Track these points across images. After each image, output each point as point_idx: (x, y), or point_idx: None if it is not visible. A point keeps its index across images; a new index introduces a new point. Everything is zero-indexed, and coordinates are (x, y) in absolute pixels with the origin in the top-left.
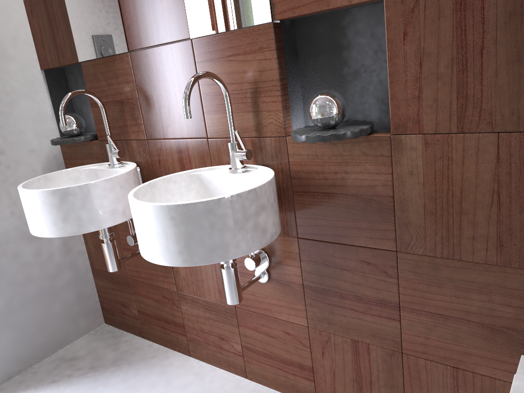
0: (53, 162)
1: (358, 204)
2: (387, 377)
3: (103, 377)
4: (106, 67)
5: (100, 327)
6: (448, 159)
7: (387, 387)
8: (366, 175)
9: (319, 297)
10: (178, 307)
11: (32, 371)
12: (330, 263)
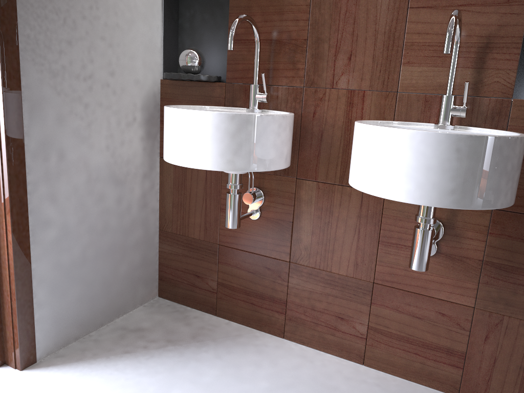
0: (151, 100)
1: None
2: None
3: (190, 352)
4: (269, 0)
5: (153, 300)
6: None
7: None
8: None
9: (501, 275)
10: (284, 281)
11: (92, 339)
12: None
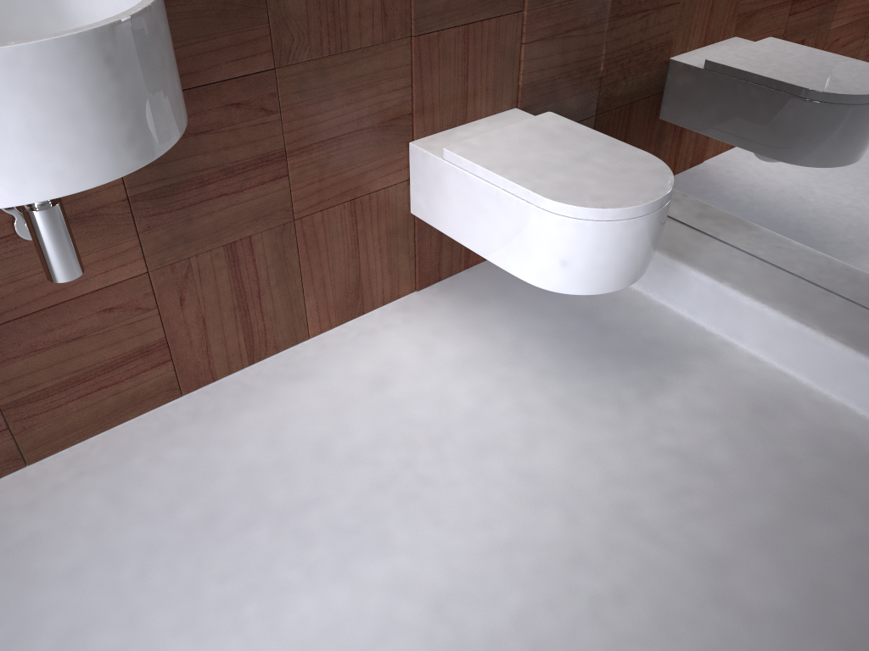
0: None
1: (213, 6)
2: (280, 268)
3: None
4: None
5: None
6: None
7: (281, 282)
8: None
9: (162, 205)
10: None
11: None
12: None
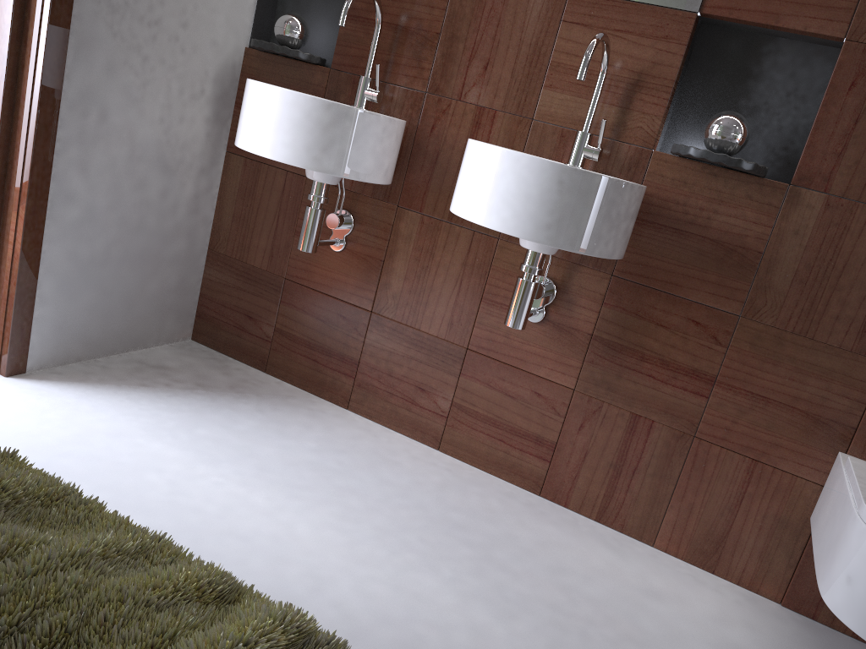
0: (229, 73)
1: (715, 253)
2: (661, 464)
3: (224, 400)
4: None
5: (184, 342)
6: (844, 228)
7: (656, 476)
8: (740, 221)
9: (608, 353)
10: (361, 335)
11: (99, 365)
12: (644, 315)
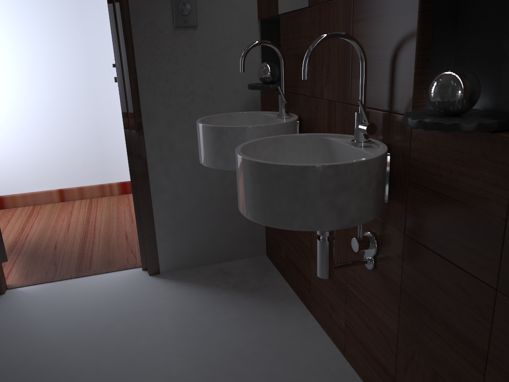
0: (251, 104)
1: (467, 217)
2: None
3: (237, 298)
4: (294, 21)
5: (261, 256)
6: None
7: None
8: (481, 183)
9: (412, 306)
10: (309, 264)
11: (197, 270)
12: (427, 275)
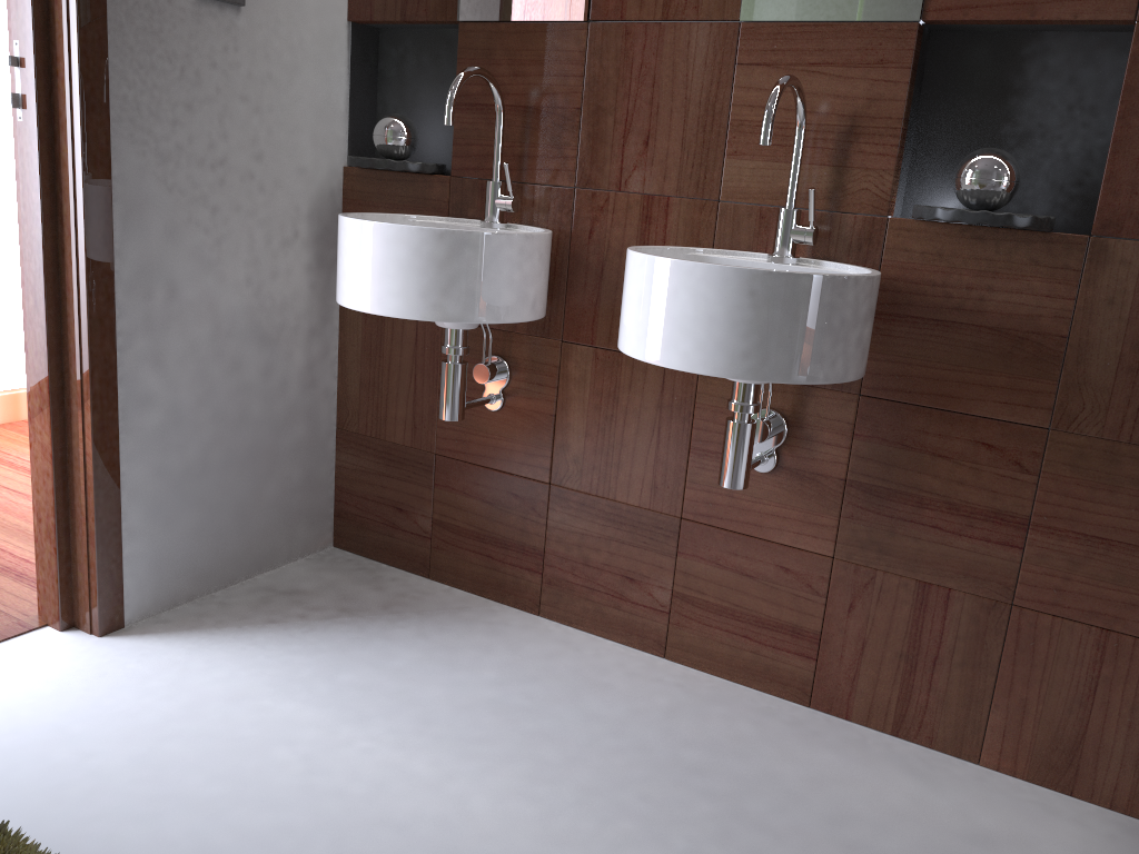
0: (327, 203)
1: (999, 345)
2: (971, 648)
3: (376, 627)
4: (522, 41)
5: (324, 551)
6: None
7: (967, 666)
8: (1026, 297)
9: (872, 503)
10: (541, 516)
11: (216, 601)
12: (913, 444)
